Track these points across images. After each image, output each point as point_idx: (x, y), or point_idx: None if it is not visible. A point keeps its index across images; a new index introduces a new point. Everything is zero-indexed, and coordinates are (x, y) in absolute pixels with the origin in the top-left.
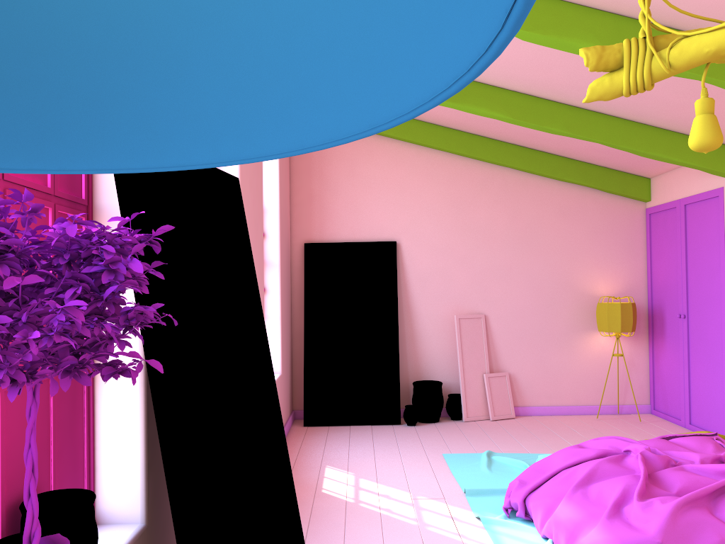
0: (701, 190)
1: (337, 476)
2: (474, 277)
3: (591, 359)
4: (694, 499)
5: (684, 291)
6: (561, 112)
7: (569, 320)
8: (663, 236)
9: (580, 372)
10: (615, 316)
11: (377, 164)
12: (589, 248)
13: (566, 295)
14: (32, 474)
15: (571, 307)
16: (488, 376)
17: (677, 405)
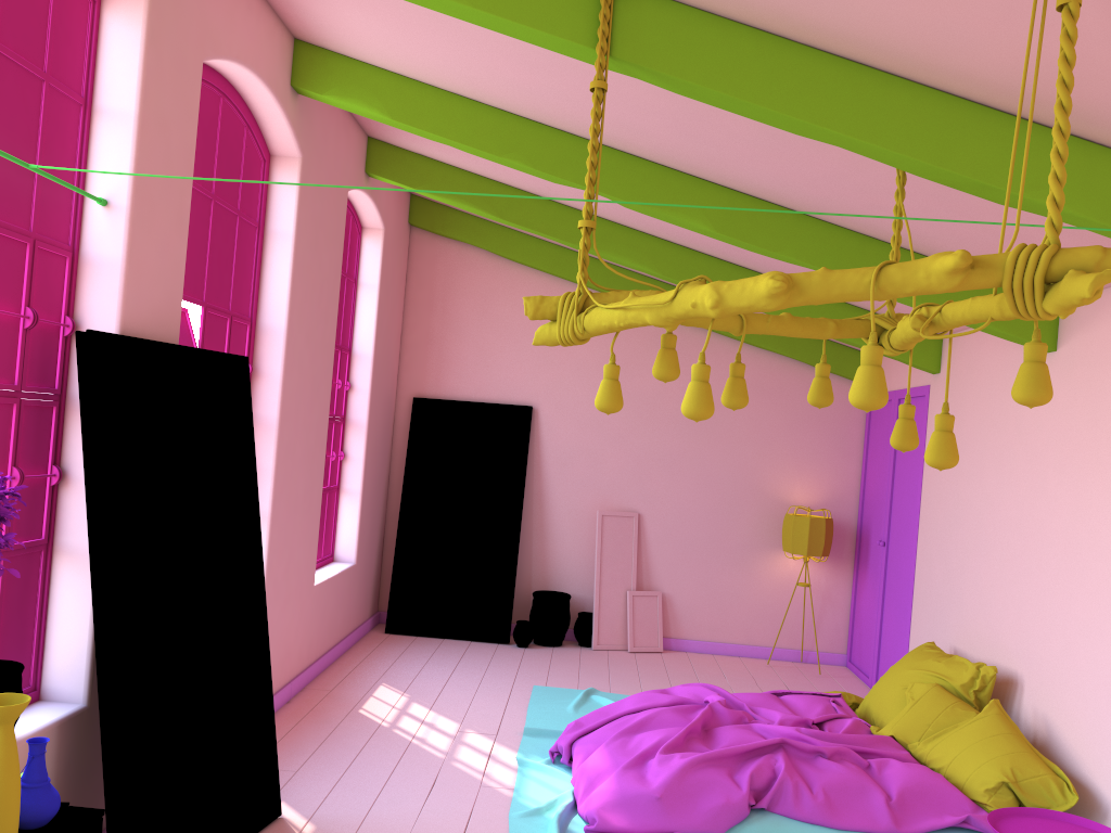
0: (913, 384)
1: (387, 696)
2: (630, 463)
3: (774, 586)
4: (717, 758)
5: (887, 511)
6: (725, 272)
7: (750, 532)
8: (878, 434)
9: (757, 602)
10: (802, 533)
11: (518, 303)
12: (786, 440)
13: (750, 498)
14: None
15: (754, 515)
16: (632, 594)
17: (869, 658)
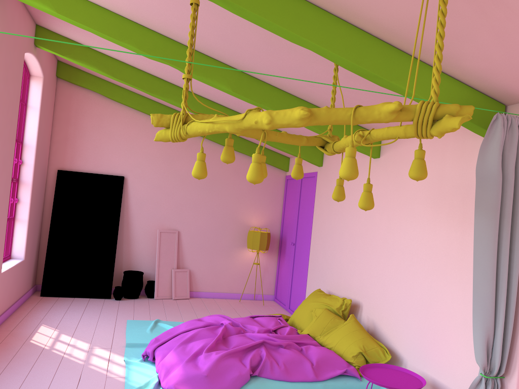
0: (309, 171)
1: (46, 331)
2: (175, 206)
3: (242, 265)
4: (234, 352)
5: (295, 229)
6: (227, 113)
7: (232, 239)
8: (291, 194)
9: (234, 272)
10: (257, 240)
11: (117, 123)
12: (249, 196)
13: (232, 223)
14: None
15: (234, 231)
16: (175, 271)
17: (285, 297)
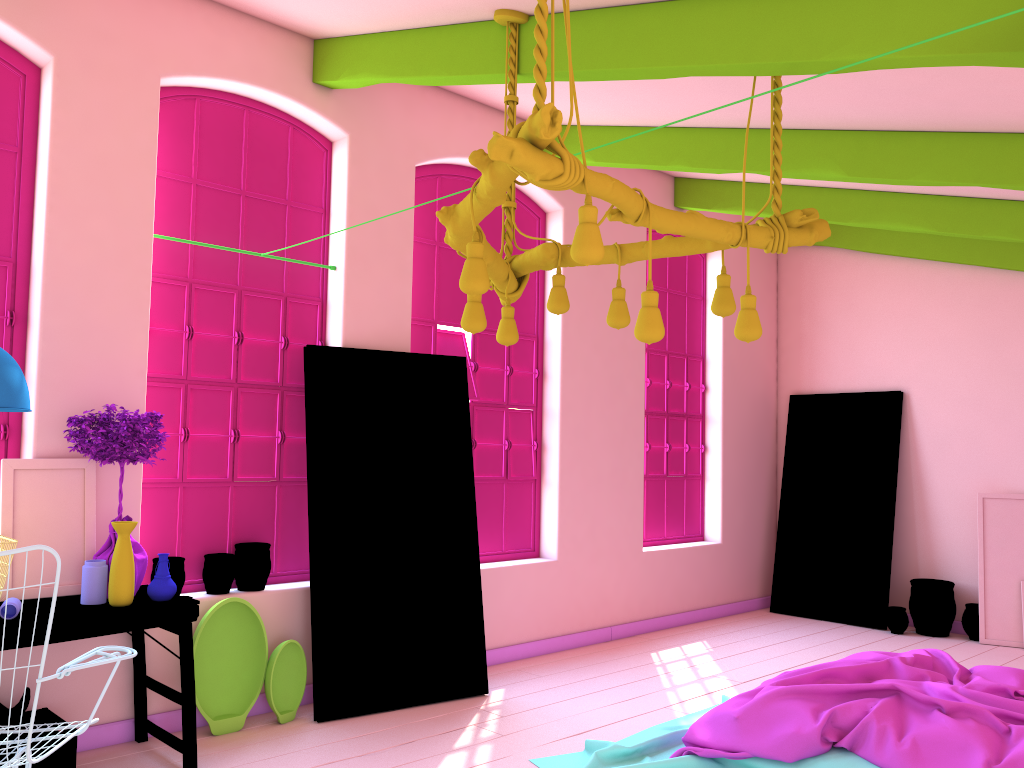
0: None
1: (692, 648)
2: (1017, 440)
3: None
4: (810, 692)
5: None
6: (1008, 212)
7: None
8: None
9: None
10: None
11: (880, 292)
12: None
13: None
14: (120, 493)
15: None
16: None
17: None
